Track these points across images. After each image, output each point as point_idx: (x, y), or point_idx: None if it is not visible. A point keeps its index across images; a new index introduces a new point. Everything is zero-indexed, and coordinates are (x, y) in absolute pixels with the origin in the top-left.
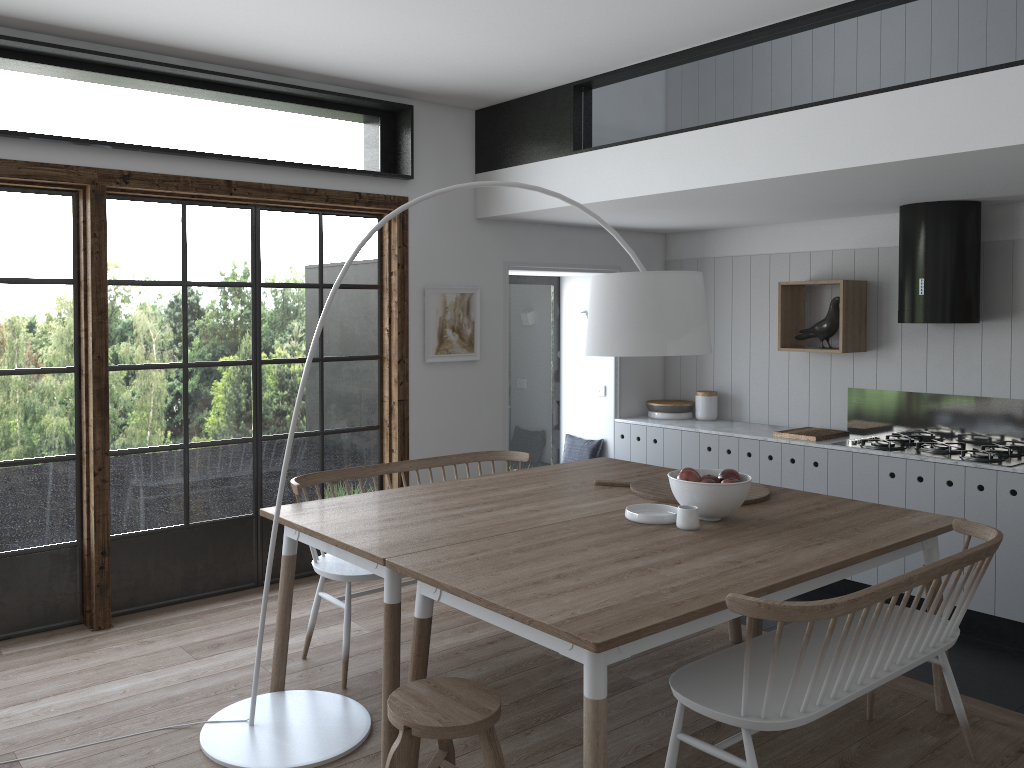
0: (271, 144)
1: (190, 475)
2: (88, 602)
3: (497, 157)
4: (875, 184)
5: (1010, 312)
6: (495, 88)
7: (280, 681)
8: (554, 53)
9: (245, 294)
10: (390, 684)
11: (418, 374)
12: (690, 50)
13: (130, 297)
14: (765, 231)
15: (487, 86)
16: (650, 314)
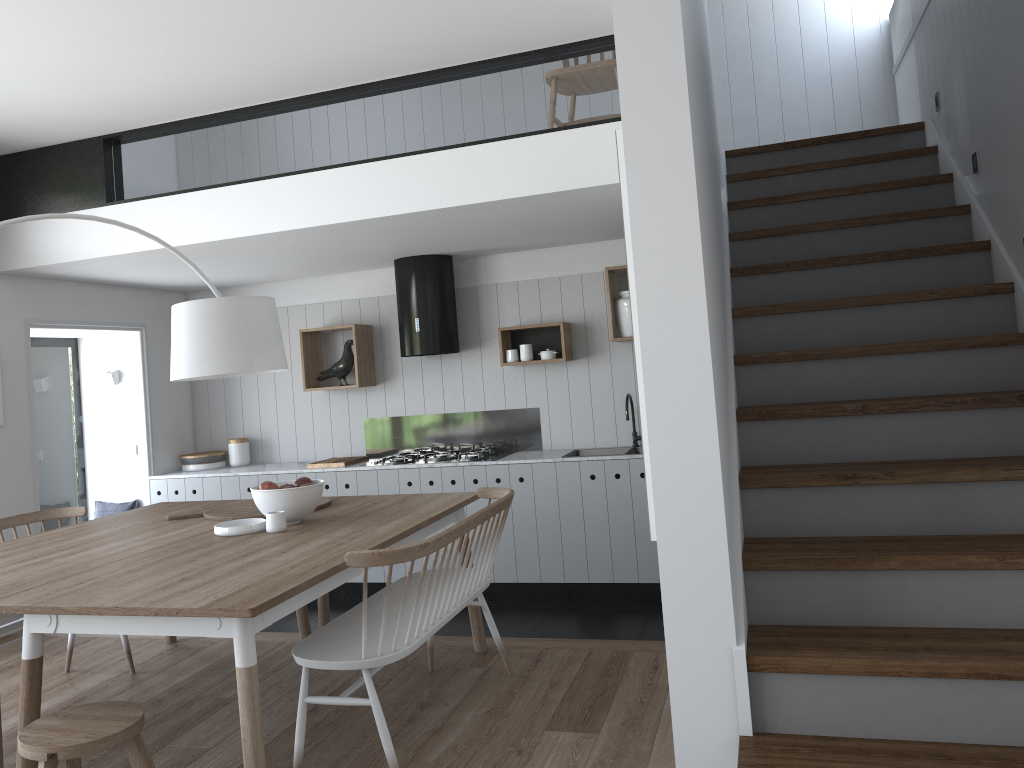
0: None
1: None
2: None
3: (15, 208)
4: (384, 236)
5: (479, 342)
6: (15, 135)
7: None
8: (90, 103)
9: None
10: None
11: None
12: (223, 113)
13: None
14: (282, 286)
15: (6, 132)
16: (237, 334)
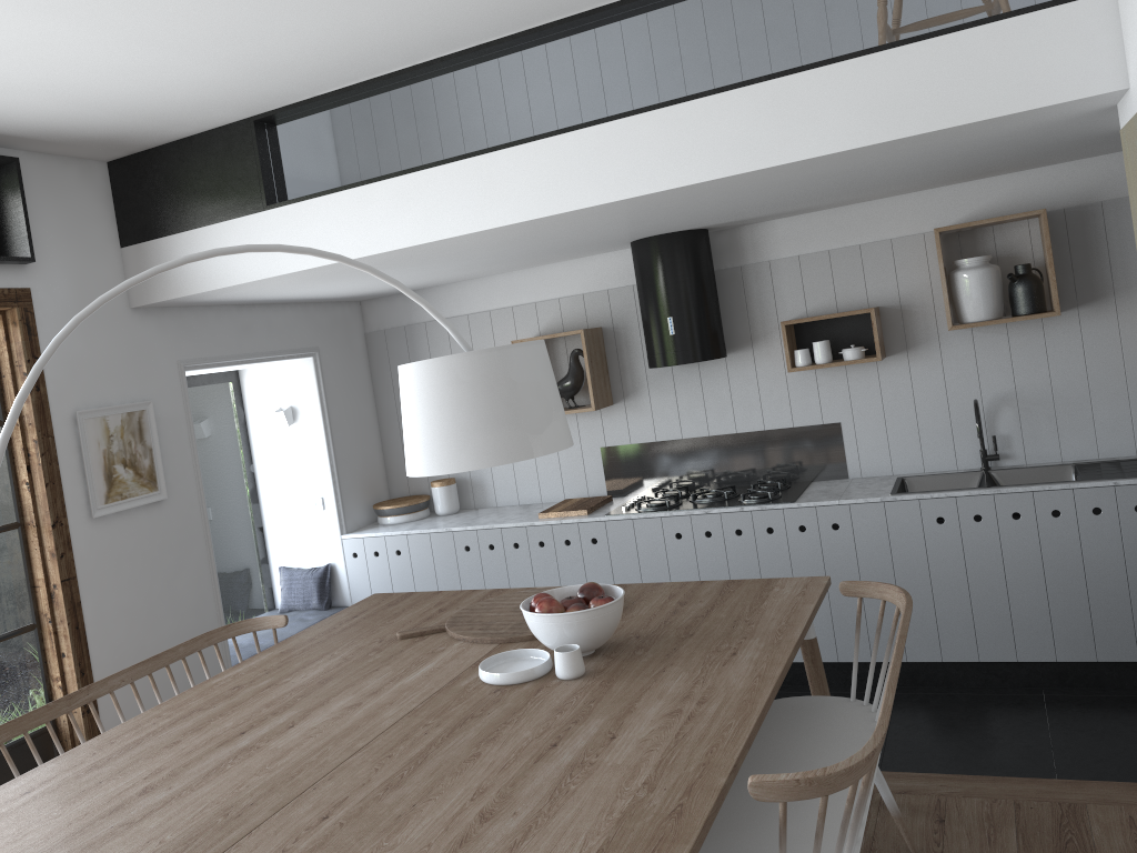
0: None
1: None
2: None
3: (152, 222)
4: (637, 216)
5: (750, 341)
6: (143, 128)
7: None
8: (238, 74)
9: None
10: None
11: (85, 537)
12: (412, 69)
13: None
14: (480, 285)
15: (132, 125)
16: (504, 405)
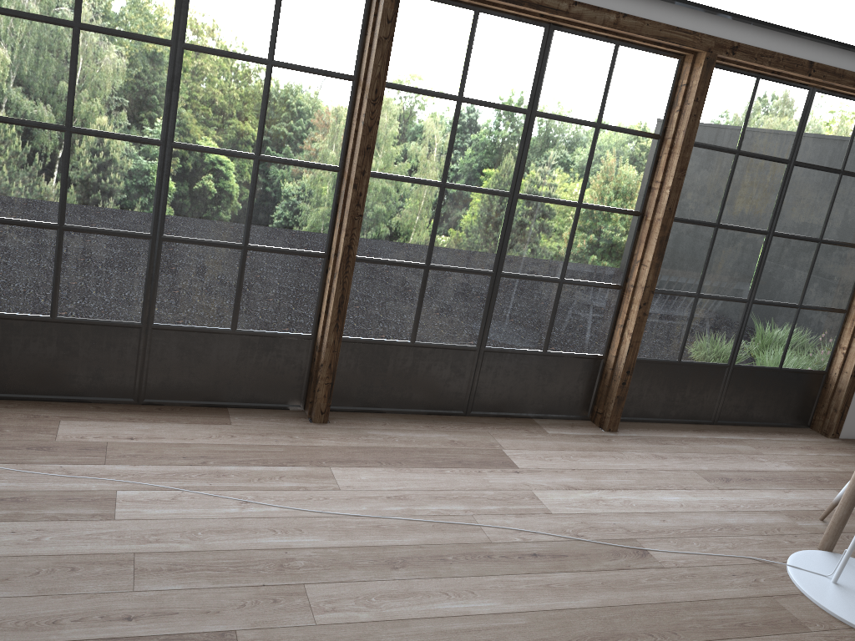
0: (846, 28)
1: (692, 321)
2: (602, 406)
3: None
4: None
5: None
6: None
7: (833, 544)
8: None
9: (780, 170)
10: None
11: None
12: None
13: (694, 158)
14: None
15: None
16: None
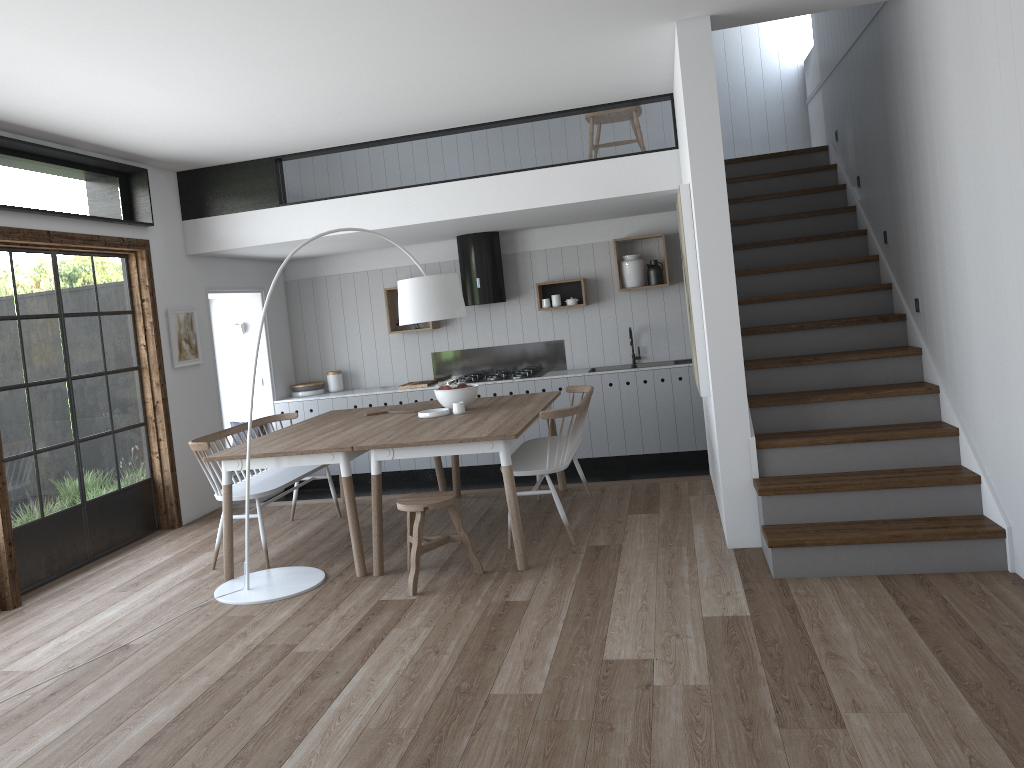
0: (58, 200)
1: (40, 476)
2: None
3: (205, 208)
4: (472, 223)
5: (518, 294)
6: (216, 158)
7: (233, 572)
8: (288, 140)
9: (56, 323)
10: (356, 522)
11: (170, 377)
12: (368, 142)
13: None
14: (362, 255)
15: (212, 157)
16: (446, 296)
